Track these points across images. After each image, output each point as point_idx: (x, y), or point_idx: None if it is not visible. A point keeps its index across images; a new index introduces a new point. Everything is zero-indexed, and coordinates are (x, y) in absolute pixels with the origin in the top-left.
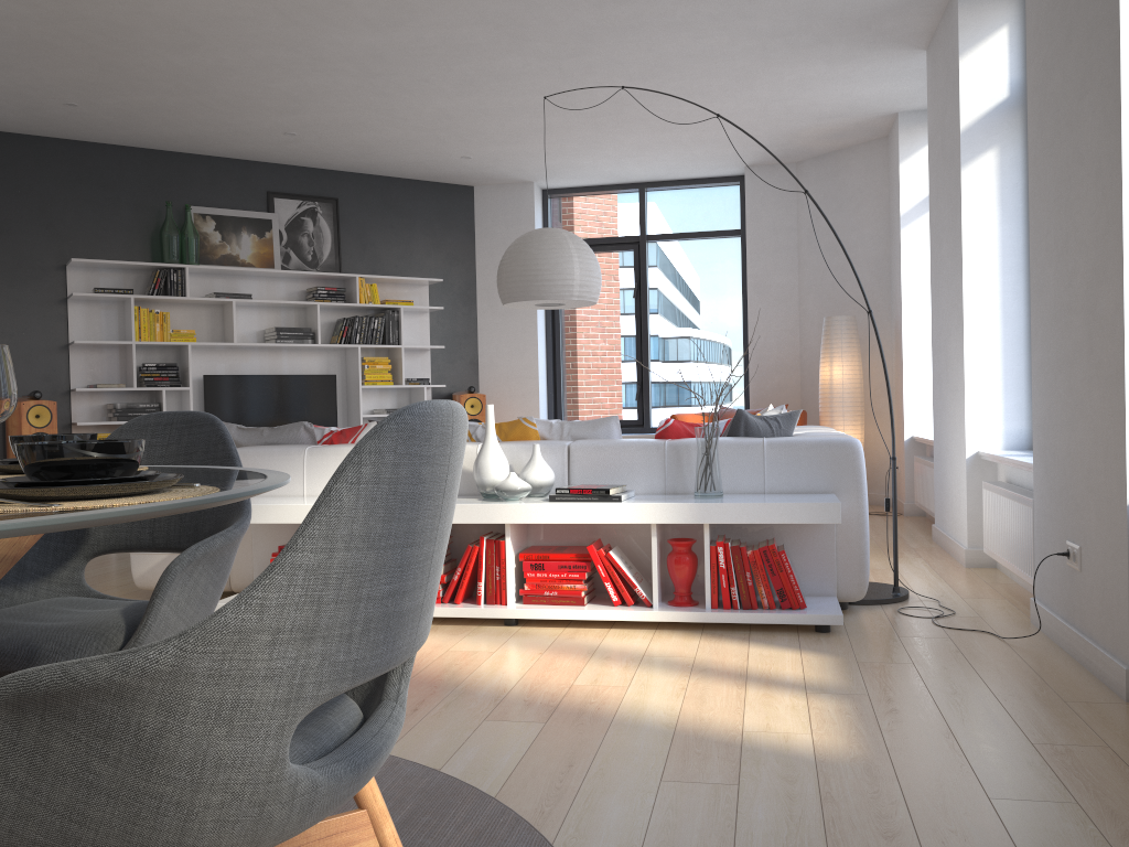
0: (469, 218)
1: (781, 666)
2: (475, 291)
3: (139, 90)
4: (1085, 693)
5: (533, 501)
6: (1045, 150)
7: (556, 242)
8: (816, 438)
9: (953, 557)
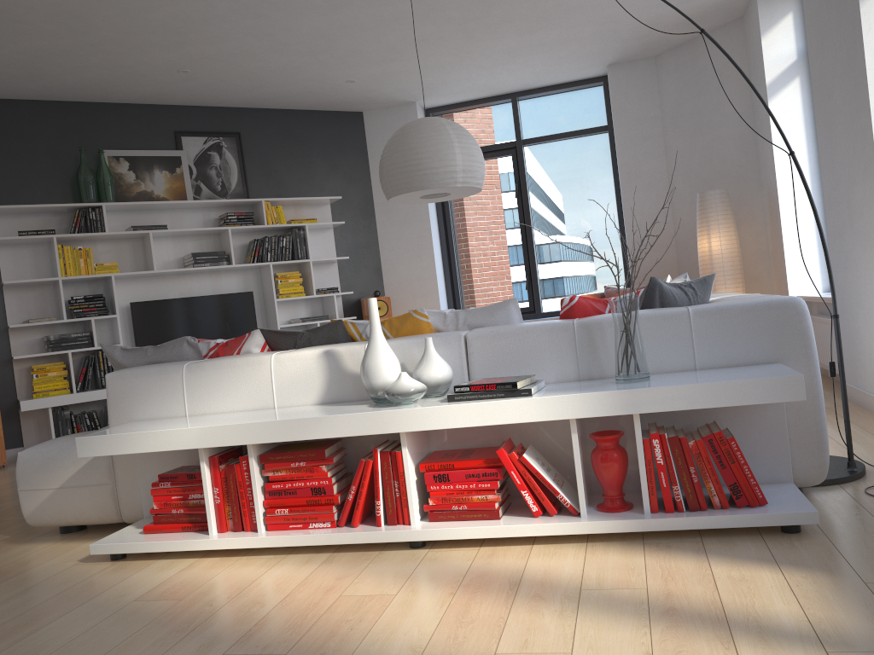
0: (361, 141)
1: (766, 598)
2: (373, 206)
3: (27, 36)
4: None
5: (429, 403)
6: None
7: (434, 129)
8: (750, 300)
9: None
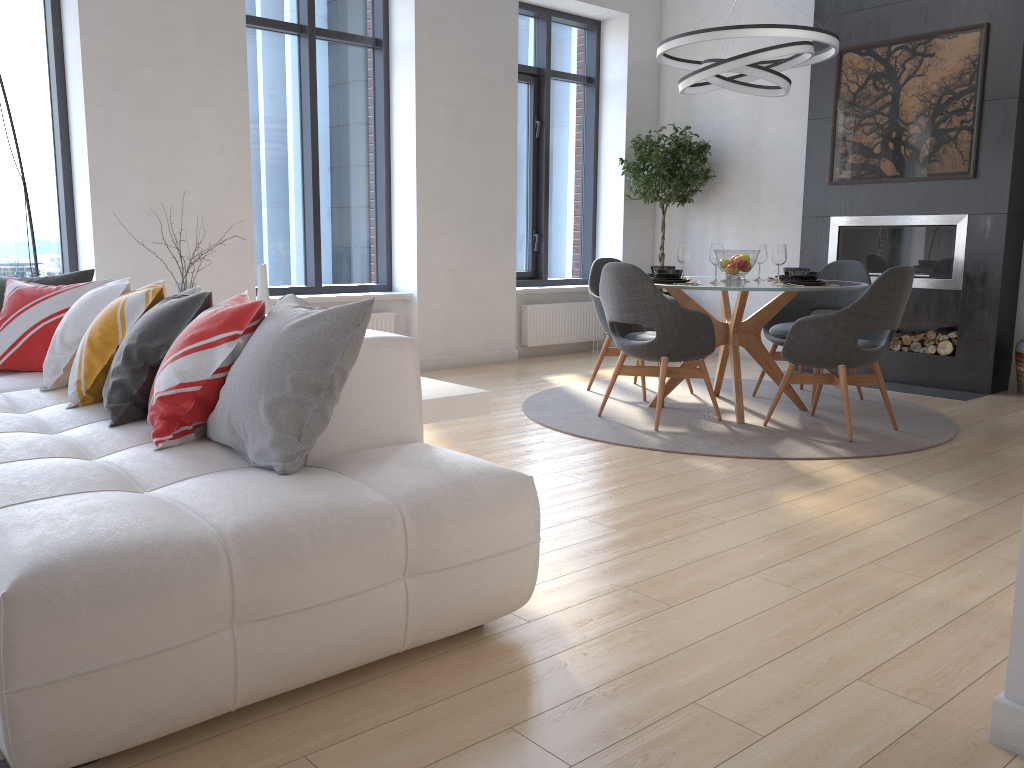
0: None
1: None
2: None
3: None
4: None
5: None
6: (128, 108)
7: None
8: None
9: None
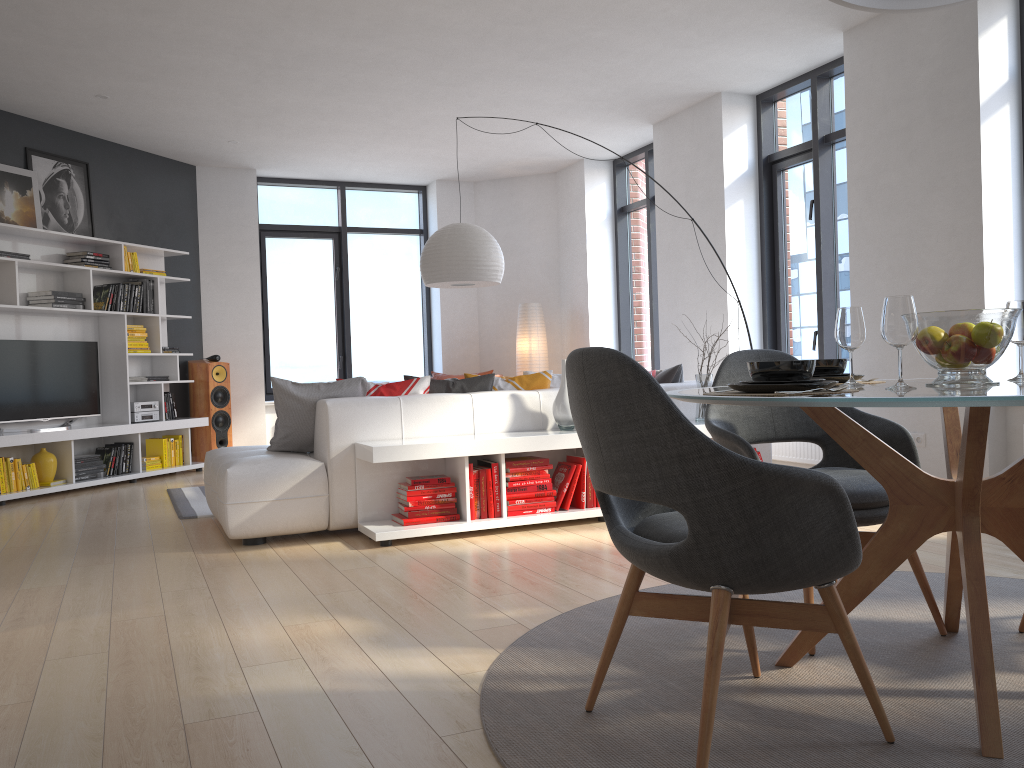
0: (193, 196)
1: None
2: (199, 265)
3: (15, 32)
4: None
5: None
6: (876, 215)
7: (484, 235)
8: None
9: None
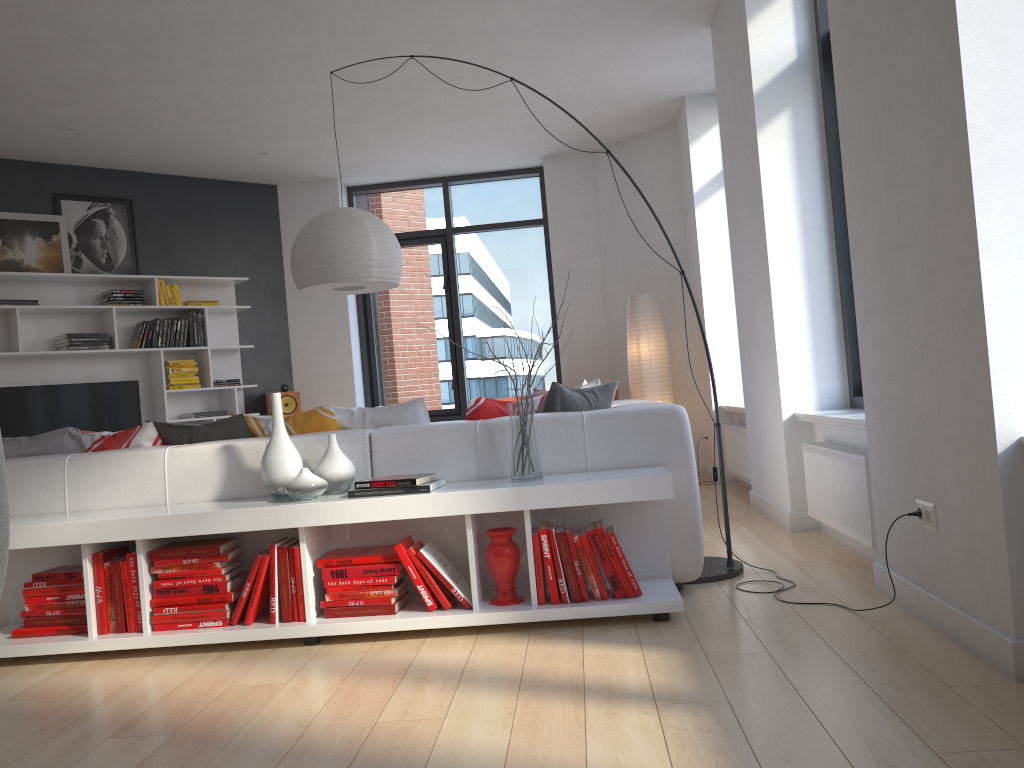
0: (273, 217)
1: (622, 670)
2: (284, 289)
3: None
4: (966, 673)
5: (329, 499)
6: (857, 84)
7: (351, 220)
8: (638, 407)
9: (775, 522)
